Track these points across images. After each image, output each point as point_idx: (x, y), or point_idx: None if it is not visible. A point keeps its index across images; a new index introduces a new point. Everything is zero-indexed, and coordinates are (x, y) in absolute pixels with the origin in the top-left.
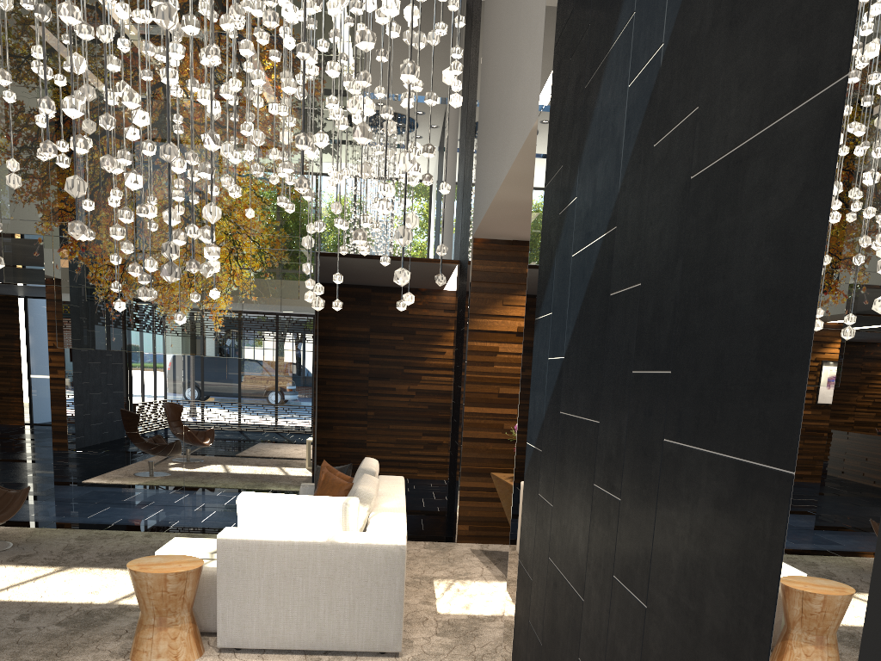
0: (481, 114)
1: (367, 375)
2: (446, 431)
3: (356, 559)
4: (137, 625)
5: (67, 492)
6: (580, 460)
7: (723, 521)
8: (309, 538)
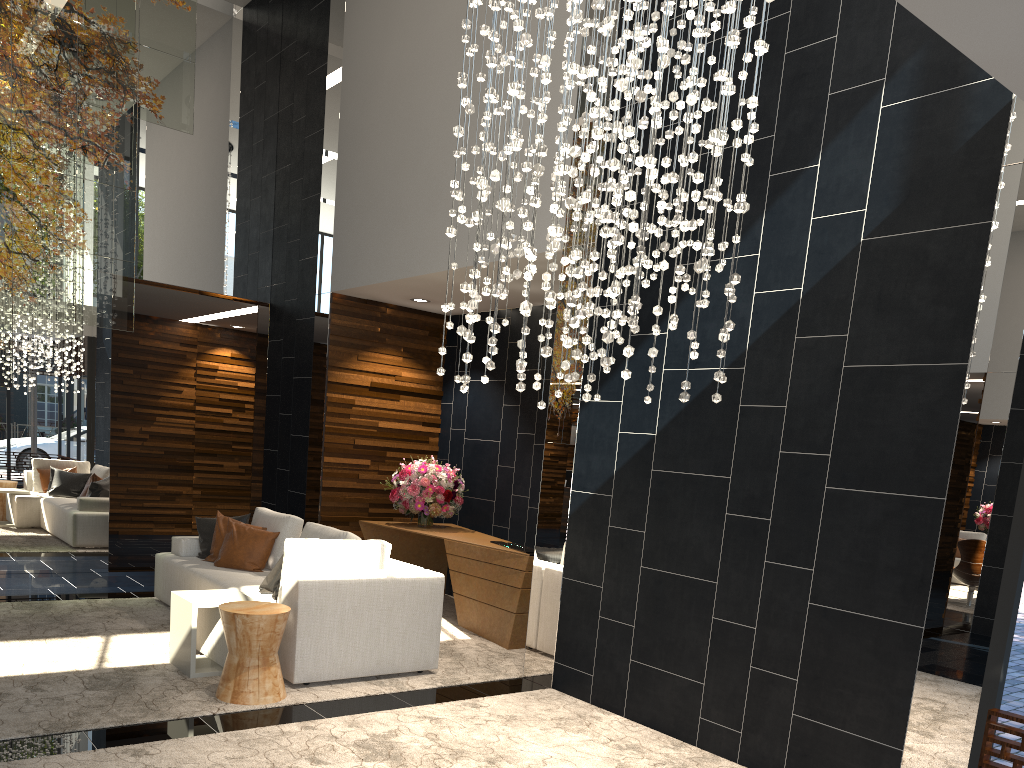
0: (349, 177)
1: None
2: (185, 480)
3: (410, 592)
4: (232, 669)
5: None
6: (698, 500)
7: (892, 520)
8: (373, 575)
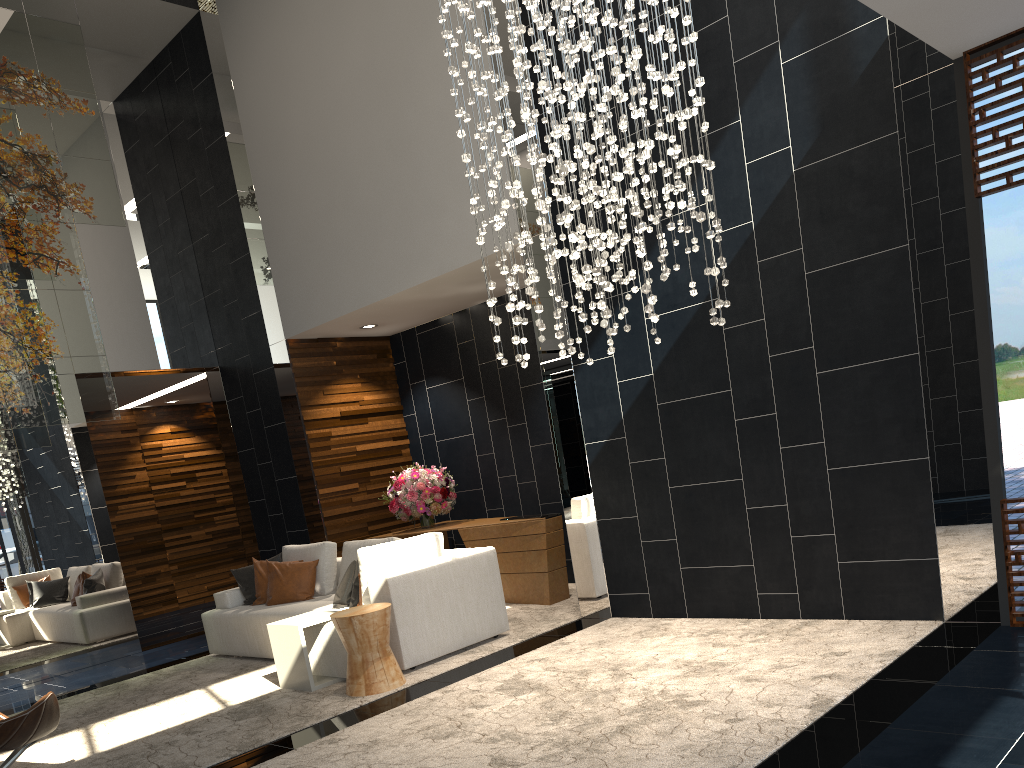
0: (278, 231)
1: None
2: (160, 559)
3: (473, 568)
4: (359, 667)
5: None
6: (707, 416)
7: (879, 382)
8: (441, 561)
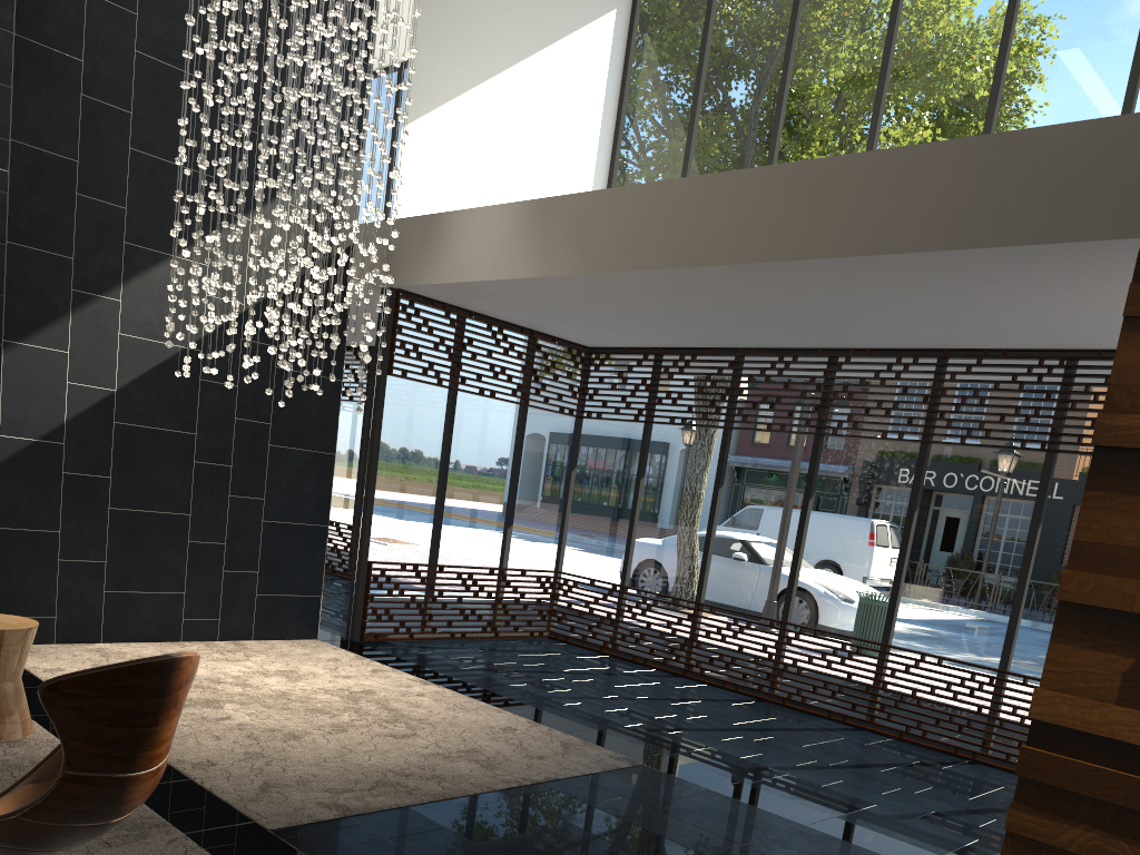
0: None
1: None
2: None
3: None
4: (12, 699)
5: None
6: (168, 450)
7: (310, 466)
8: None
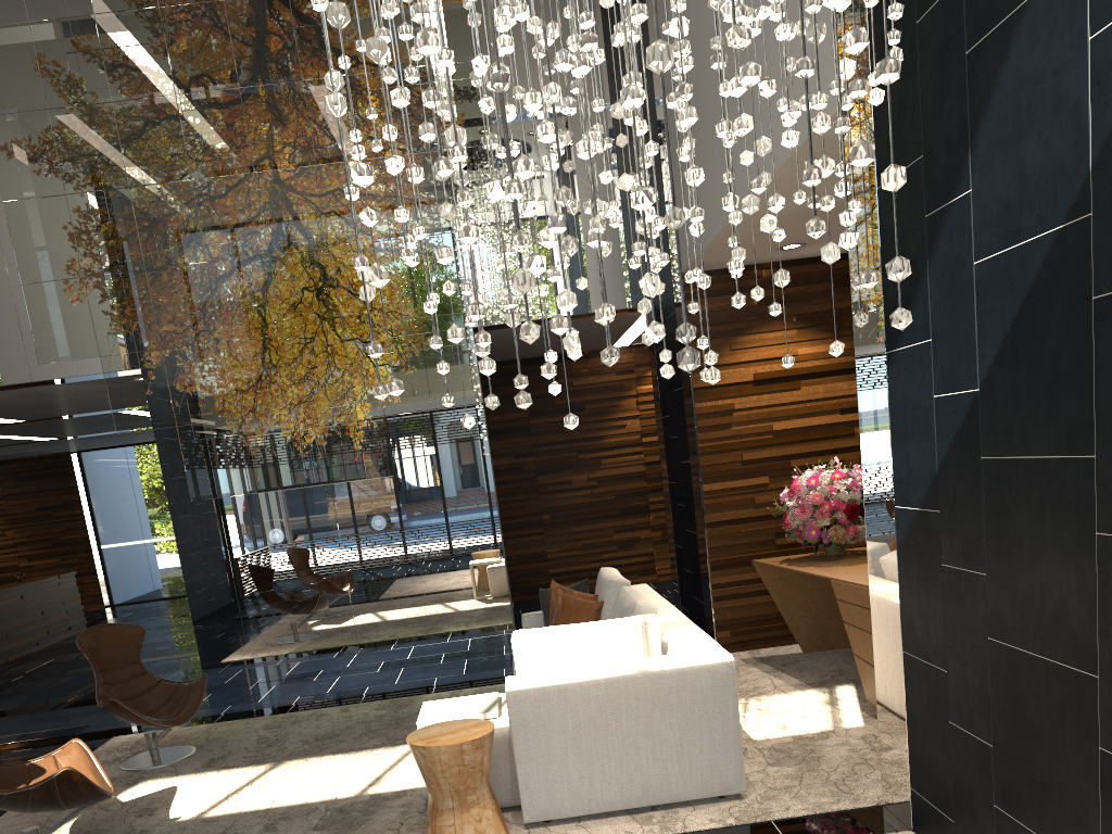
0: (673, 117)
1: (534, 471)
2: (642, 523)
3: (677, 688)
4: (429, 812)
5: (219, 676)
6: (1051, 508)
7: None
8: (615, 672)
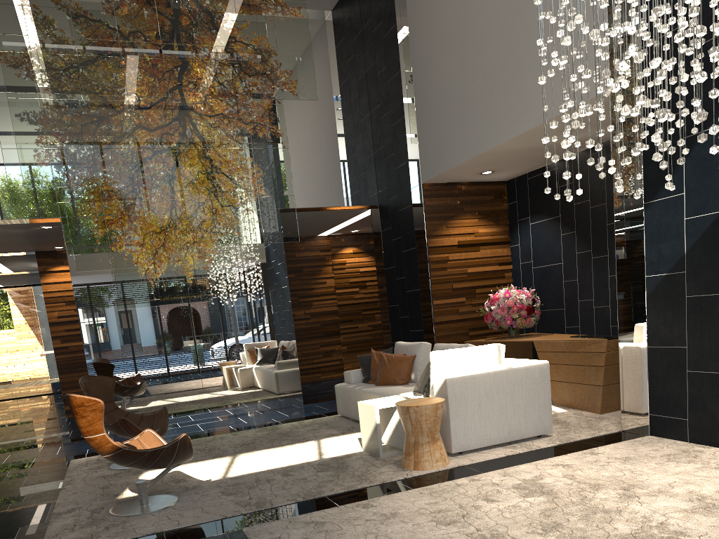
0: (424, 97)
1: None
2: (336, 341)
3: (525, 377)
4: (411, 446)
5: None
6: None
7: None
8: (496, 368)
